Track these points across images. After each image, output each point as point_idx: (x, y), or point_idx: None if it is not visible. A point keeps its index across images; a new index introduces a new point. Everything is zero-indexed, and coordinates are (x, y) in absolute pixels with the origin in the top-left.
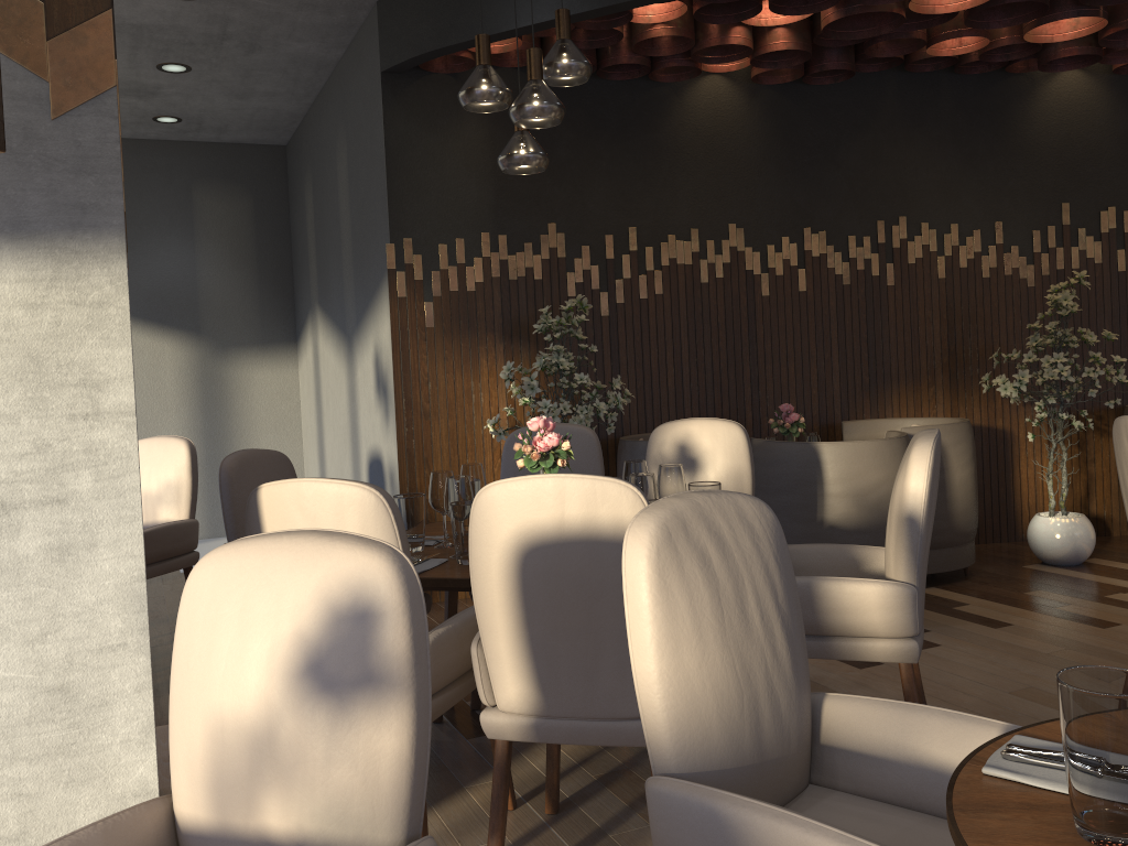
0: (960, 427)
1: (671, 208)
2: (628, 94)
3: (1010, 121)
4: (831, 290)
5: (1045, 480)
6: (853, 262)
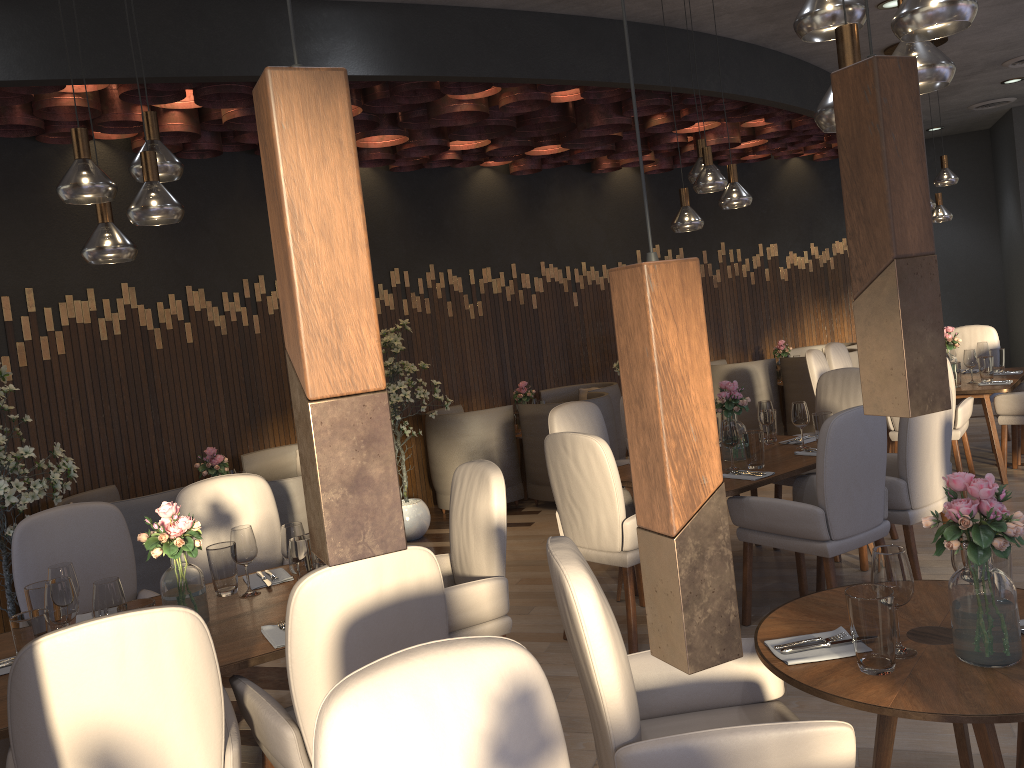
0: None
1: (66, 268)
2: (12, 152)
3: None
4: (213, 340)
5: None
6: (228, 315)
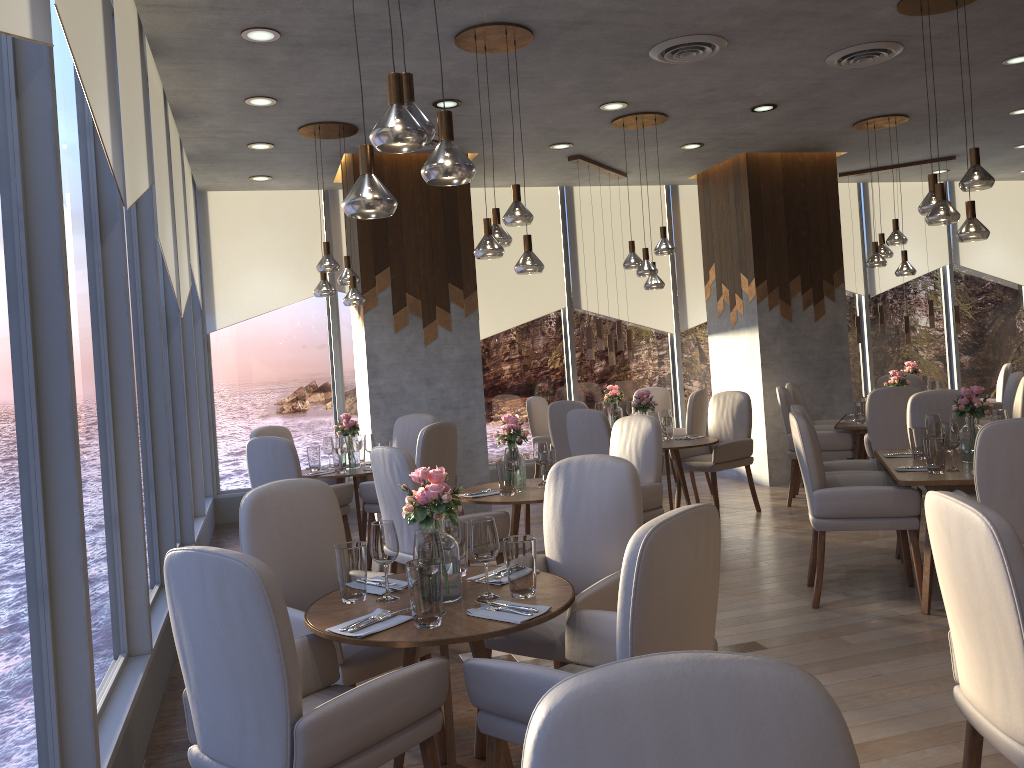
0: None
1: None
2: None
3: None
4: None
5: None
6: None
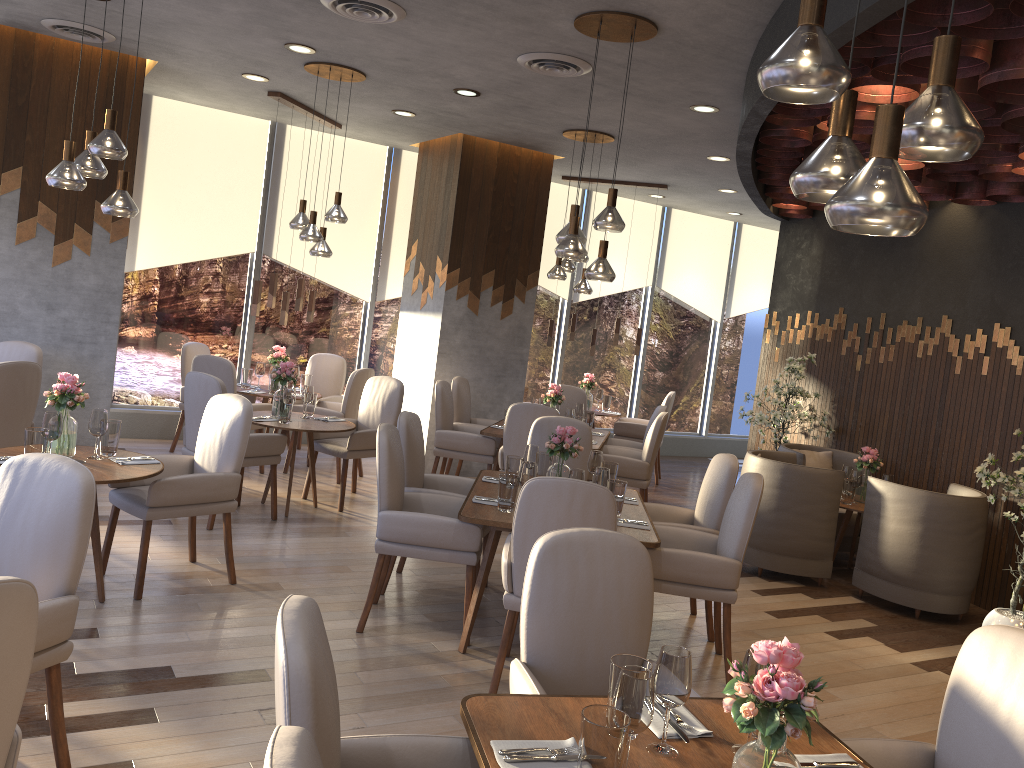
0: (908, 491)
1: (909, 301)
2: None
3: None
4: (1004, 377)
5: None
6: None
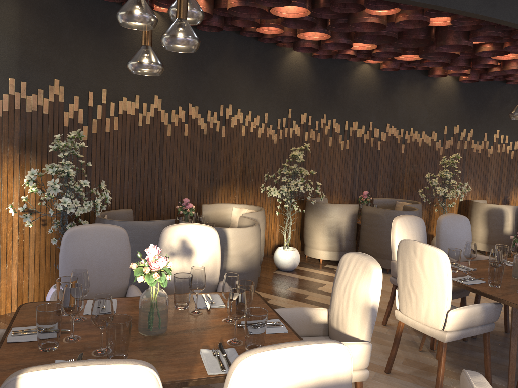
0: (263, 213)
1: (126, 82)
2: (108, 10)
3: (274, 68)
4: (198, 136)
5: (283, 233)
6: (208, 124)
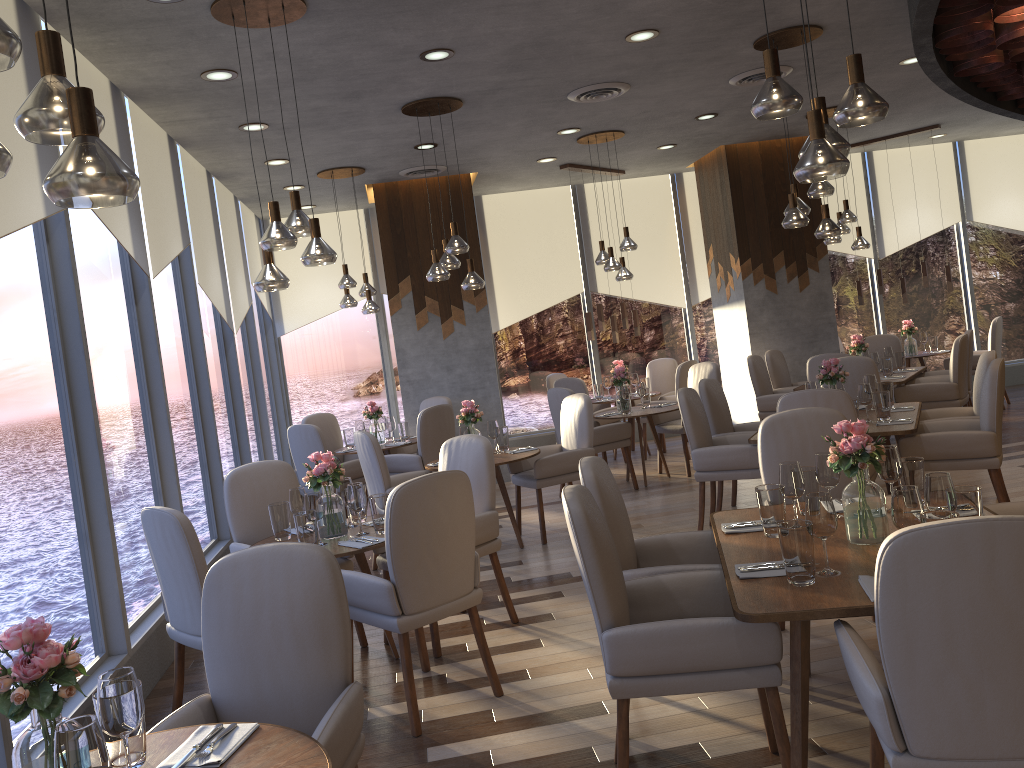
0: None
1: None
2: None
3: None
4: None
5: None
6: None
